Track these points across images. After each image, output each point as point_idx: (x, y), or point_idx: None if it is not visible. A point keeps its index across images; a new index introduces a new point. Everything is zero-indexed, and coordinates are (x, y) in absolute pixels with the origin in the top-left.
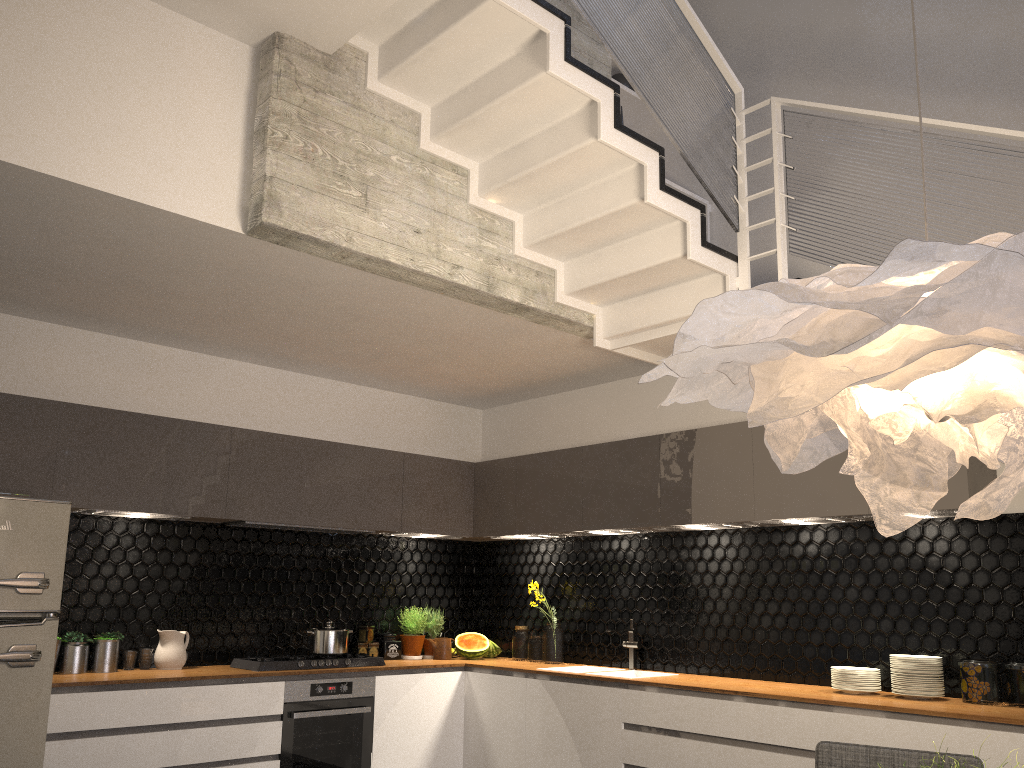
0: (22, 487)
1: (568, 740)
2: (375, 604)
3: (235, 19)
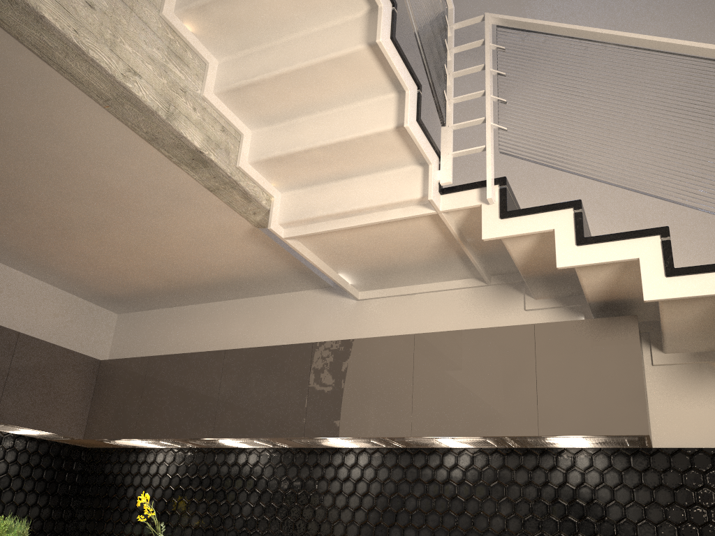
0: None
1: None
2: None
3: None
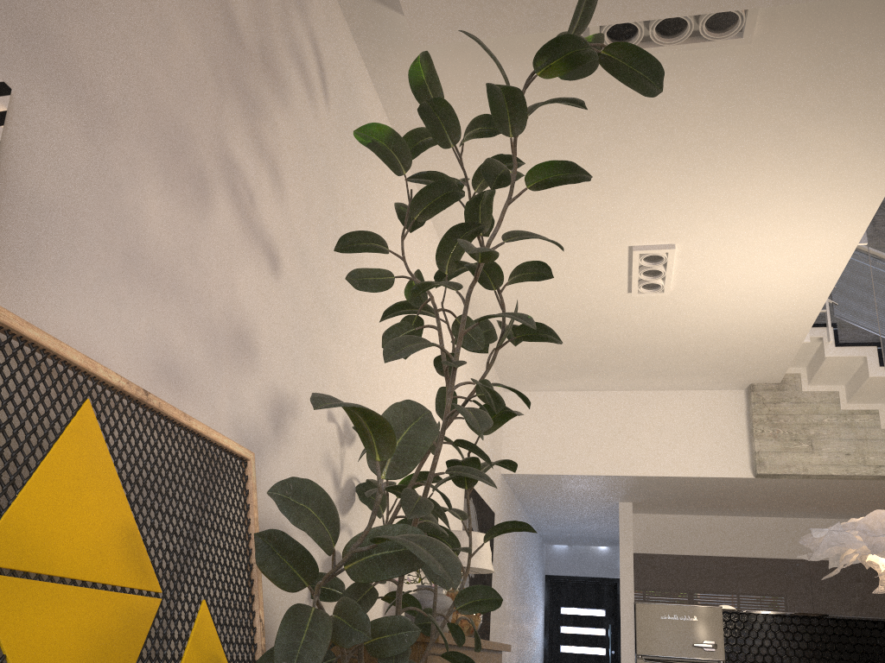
0: (703, 599)
1: None
2: None
3: (731, 385)
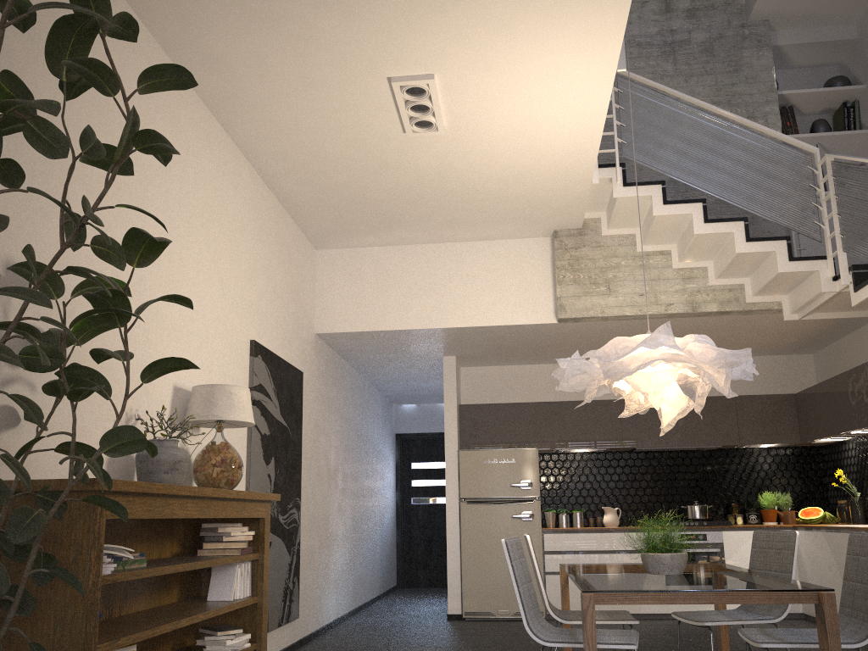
0: (524, 443)
1: (835, 569)
2: (740, 491)
3: (536, 233)
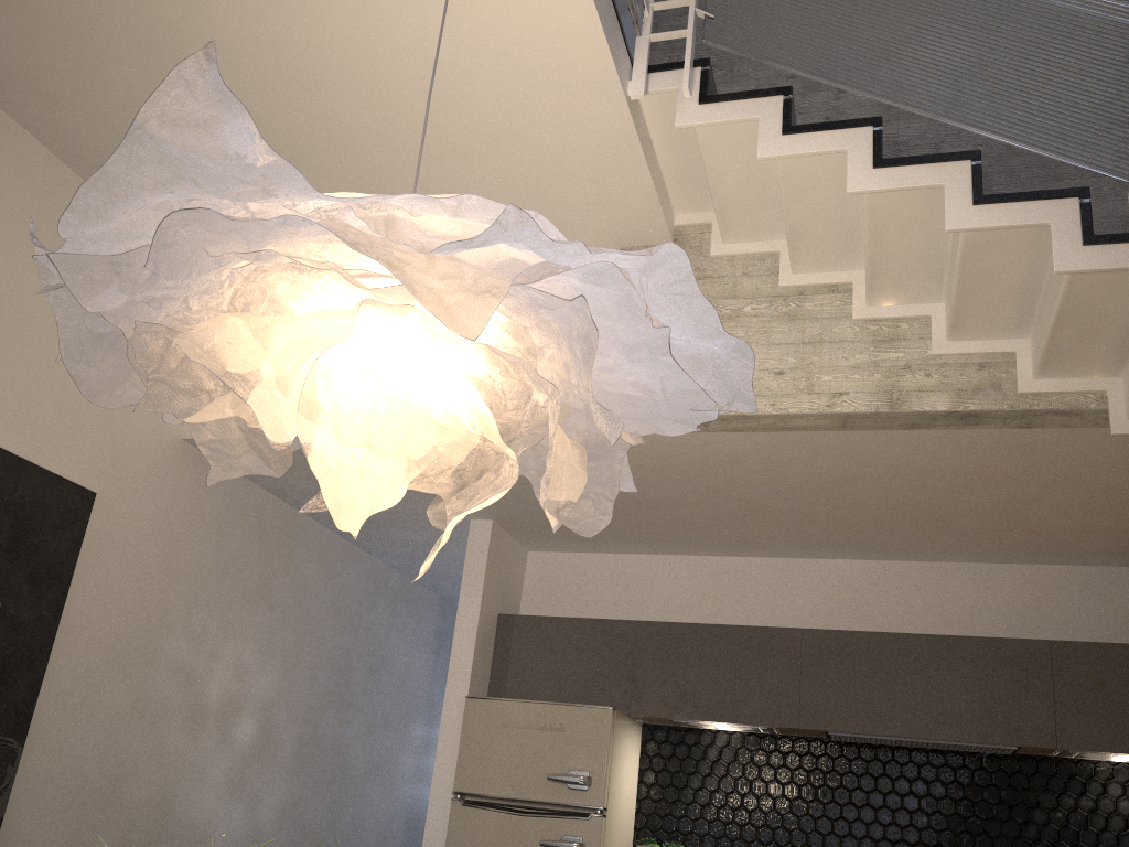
0: (606, 698)
1: None
2: None
3: None
